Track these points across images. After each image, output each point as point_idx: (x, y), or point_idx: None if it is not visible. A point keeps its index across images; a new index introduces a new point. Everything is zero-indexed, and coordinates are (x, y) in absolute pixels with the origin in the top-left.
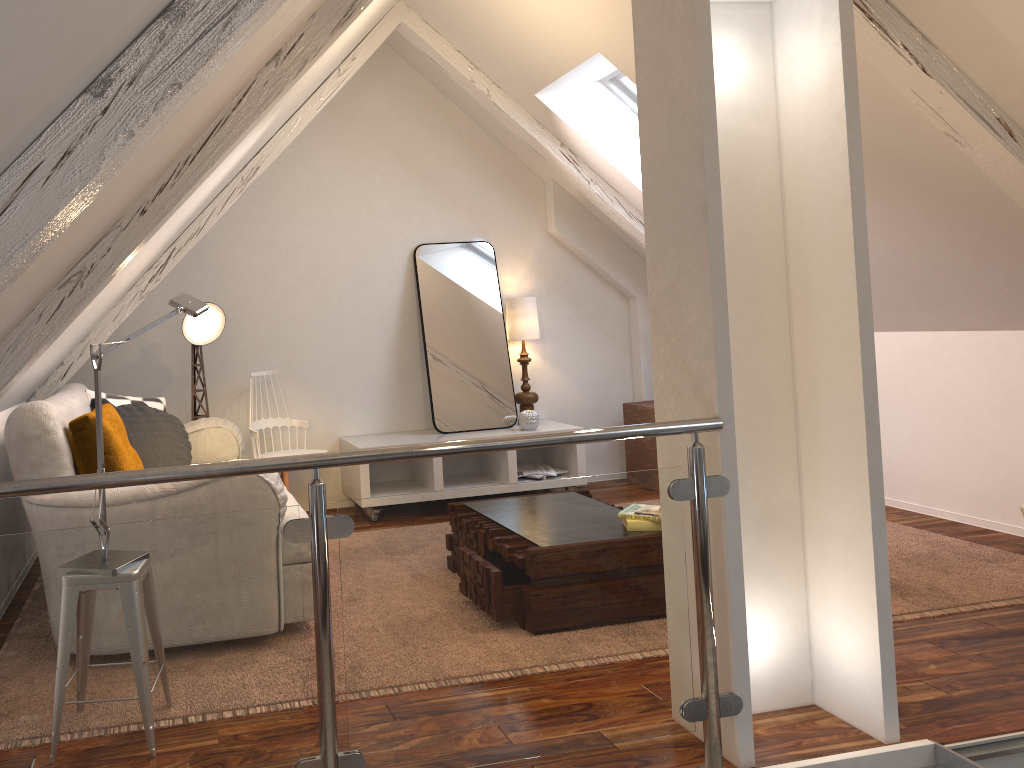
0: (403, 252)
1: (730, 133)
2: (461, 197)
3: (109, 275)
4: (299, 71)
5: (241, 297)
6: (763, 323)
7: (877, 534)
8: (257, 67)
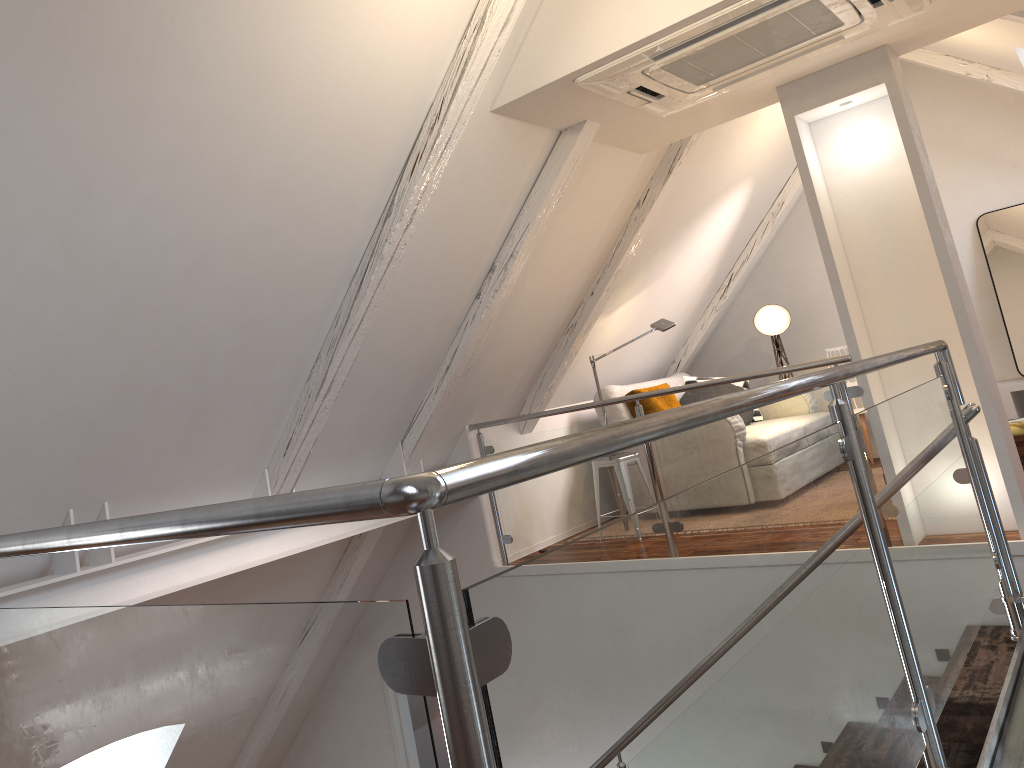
0: (965, 225)
1: (879, 180)
2: (1021, 161)
3: (583, 325)
4: (650, 207)
5: (815, 292)
6: (929, 289)
7: (987, 411)
8: (623, 216)
